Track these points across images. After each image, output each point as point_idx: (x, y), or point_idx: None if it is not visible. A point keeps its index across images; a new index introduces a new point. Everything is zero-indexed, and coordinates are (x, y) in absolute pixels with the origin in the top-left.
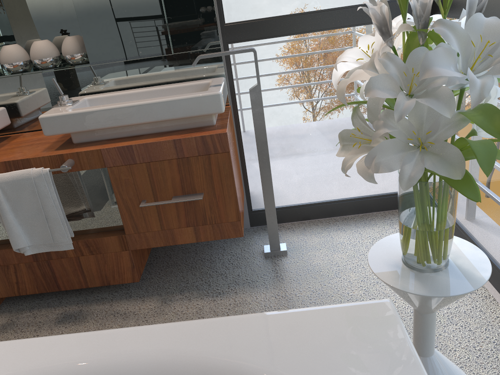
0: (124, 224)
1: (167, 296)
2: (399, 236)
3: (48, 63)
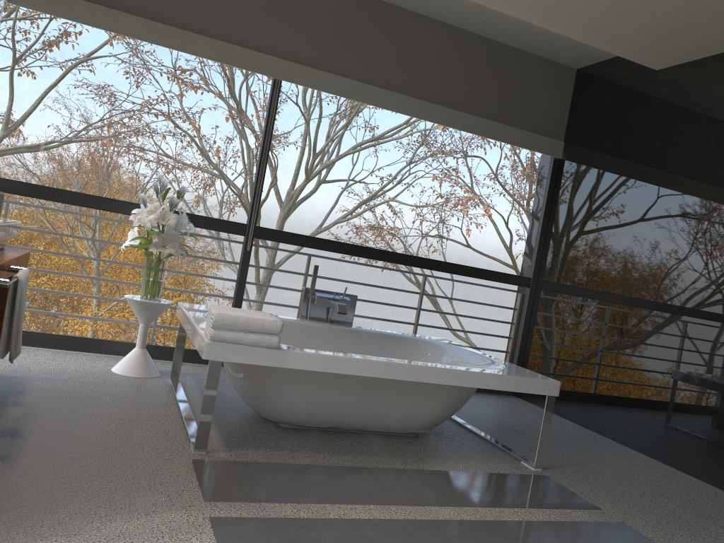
0: None
1: (7, 404)
2: (150, 288)
3: None
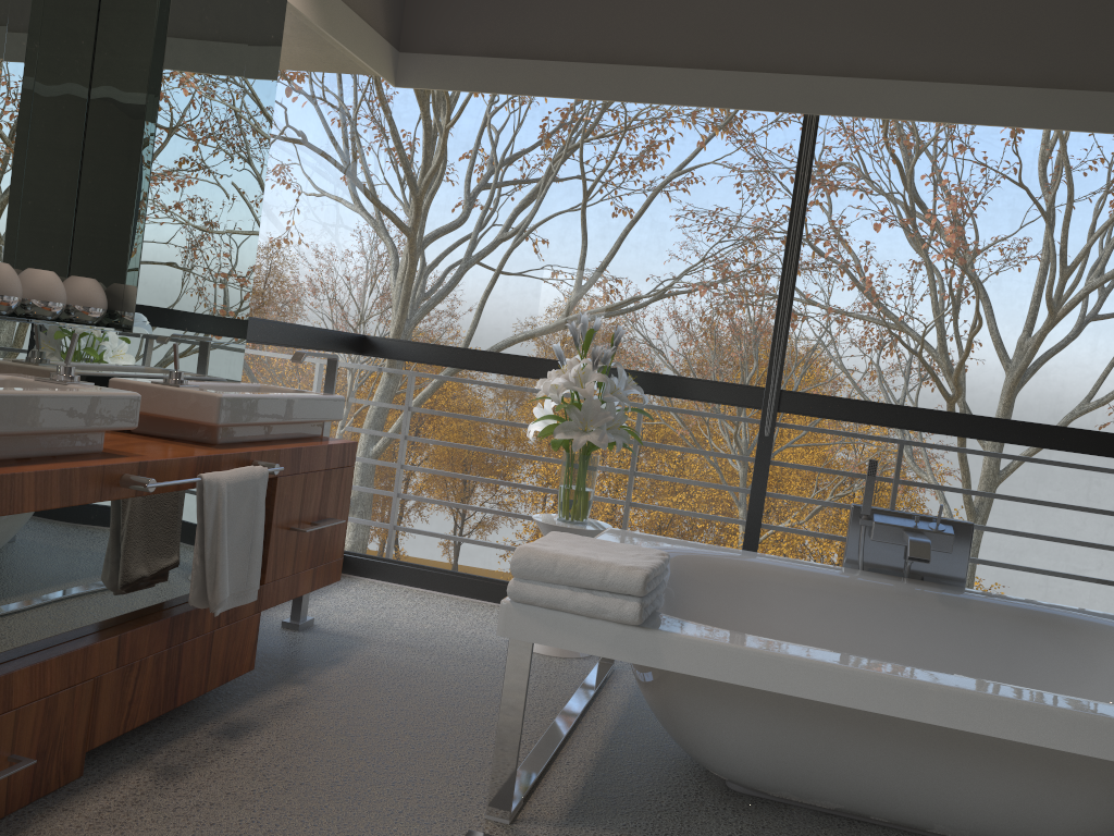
0: (267, 566)
1: (291, 679)
2: (568, 502)
3: (61, 312)
